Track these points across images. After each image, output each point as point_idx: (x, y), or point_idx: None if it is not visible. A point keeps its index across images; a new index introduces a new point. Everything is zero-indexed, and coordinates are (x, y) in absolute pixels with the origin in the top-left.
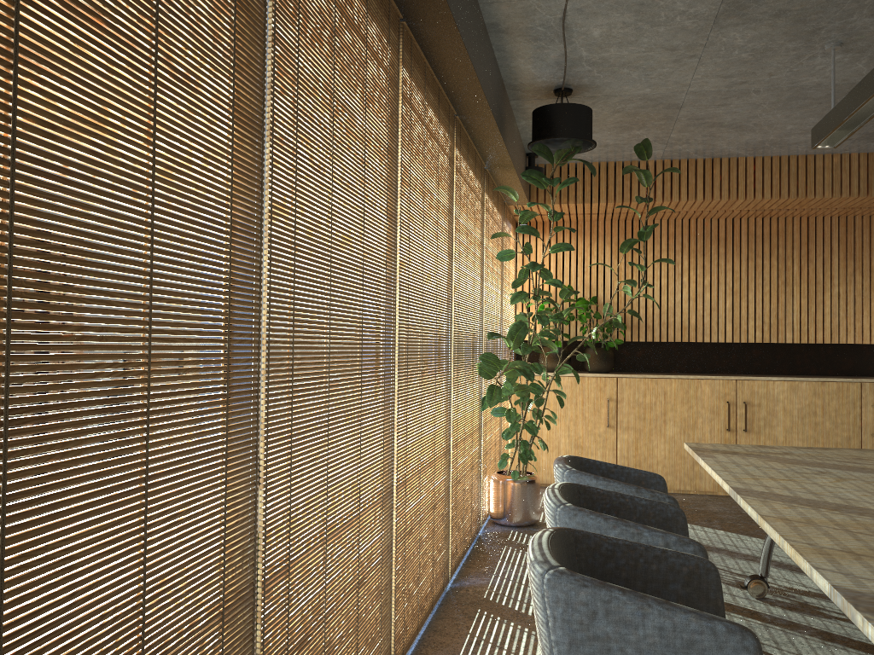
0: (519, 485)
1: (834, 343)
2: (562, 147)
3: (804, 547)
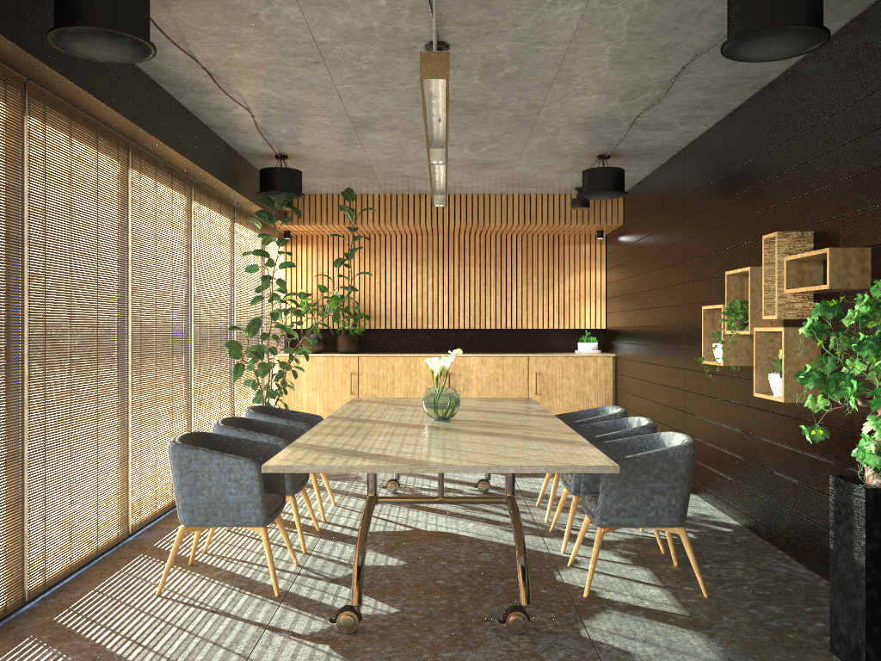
0: None
1: (518, 328)
2: (279, 197)
3: (310, 433)
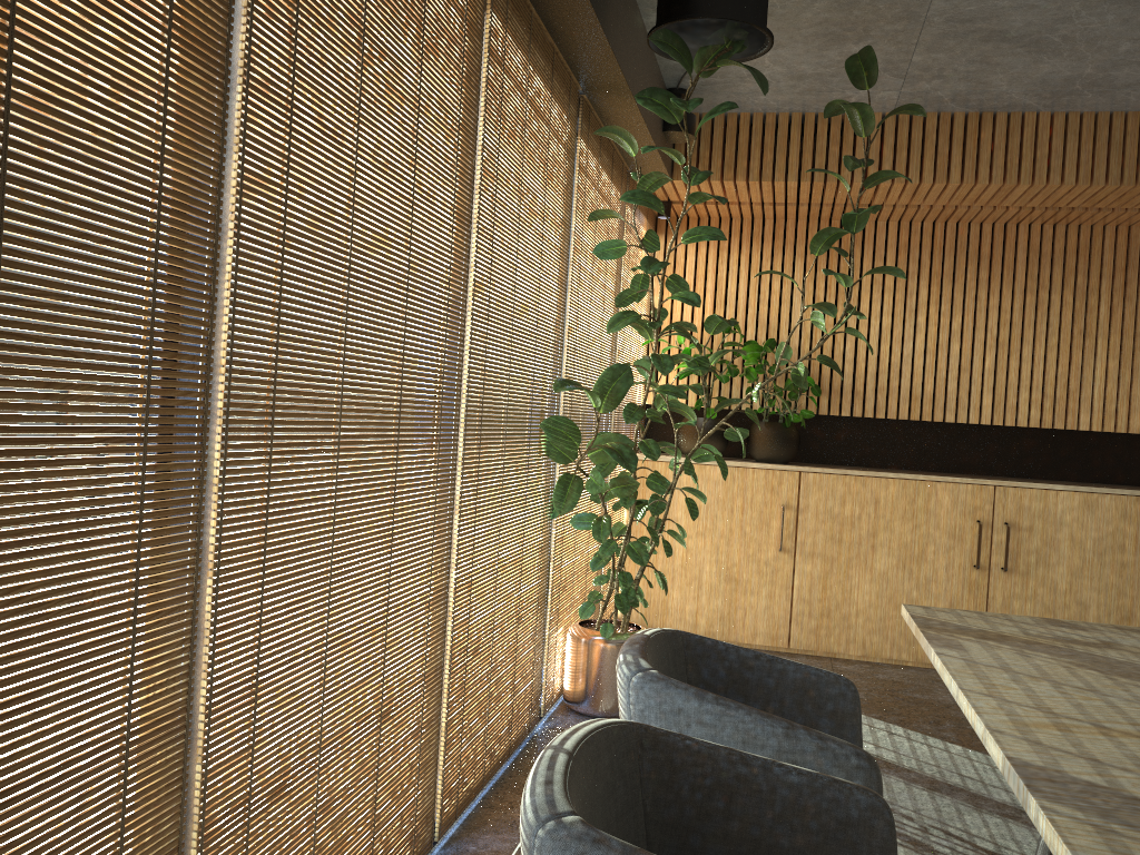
0: (612, 649)
1: None
2: (708, 42)
3: None
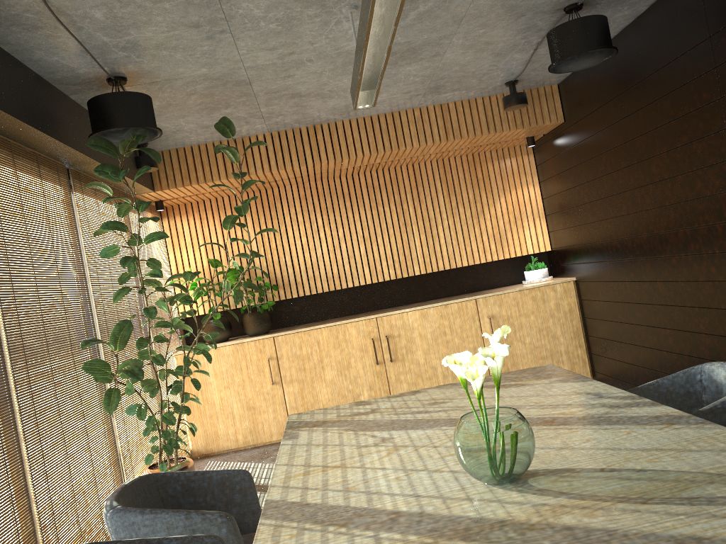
0: None
1: (453, 268)
2: (124, 138)
3: None
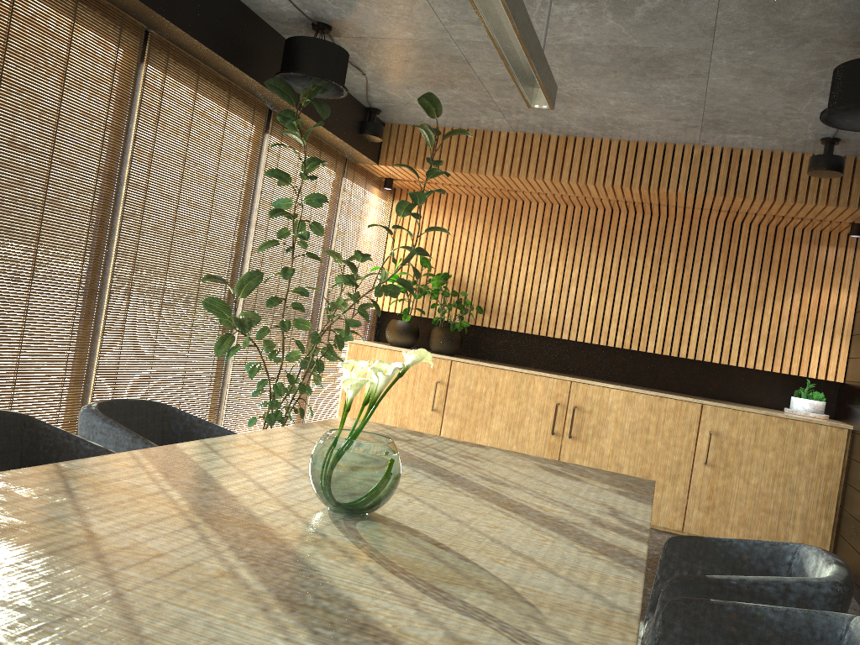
0: None
1: (697, 359)
2: (305, 86)
3: None
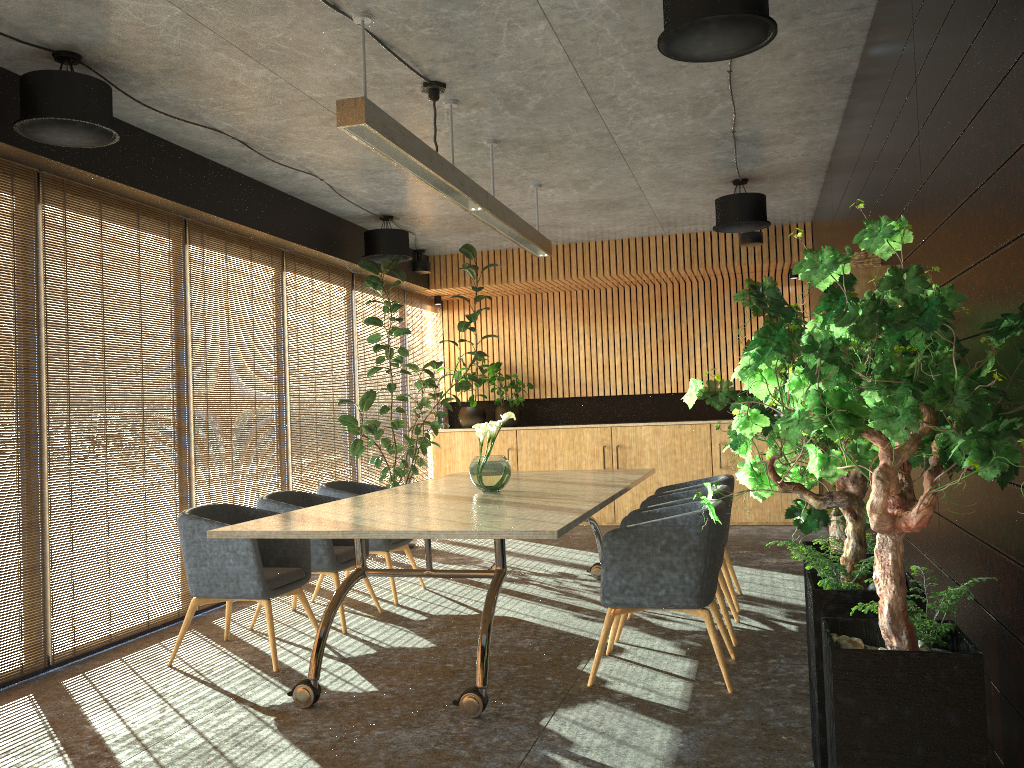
0: None
1: None
2: (384, 260)
3: (325, 504)
